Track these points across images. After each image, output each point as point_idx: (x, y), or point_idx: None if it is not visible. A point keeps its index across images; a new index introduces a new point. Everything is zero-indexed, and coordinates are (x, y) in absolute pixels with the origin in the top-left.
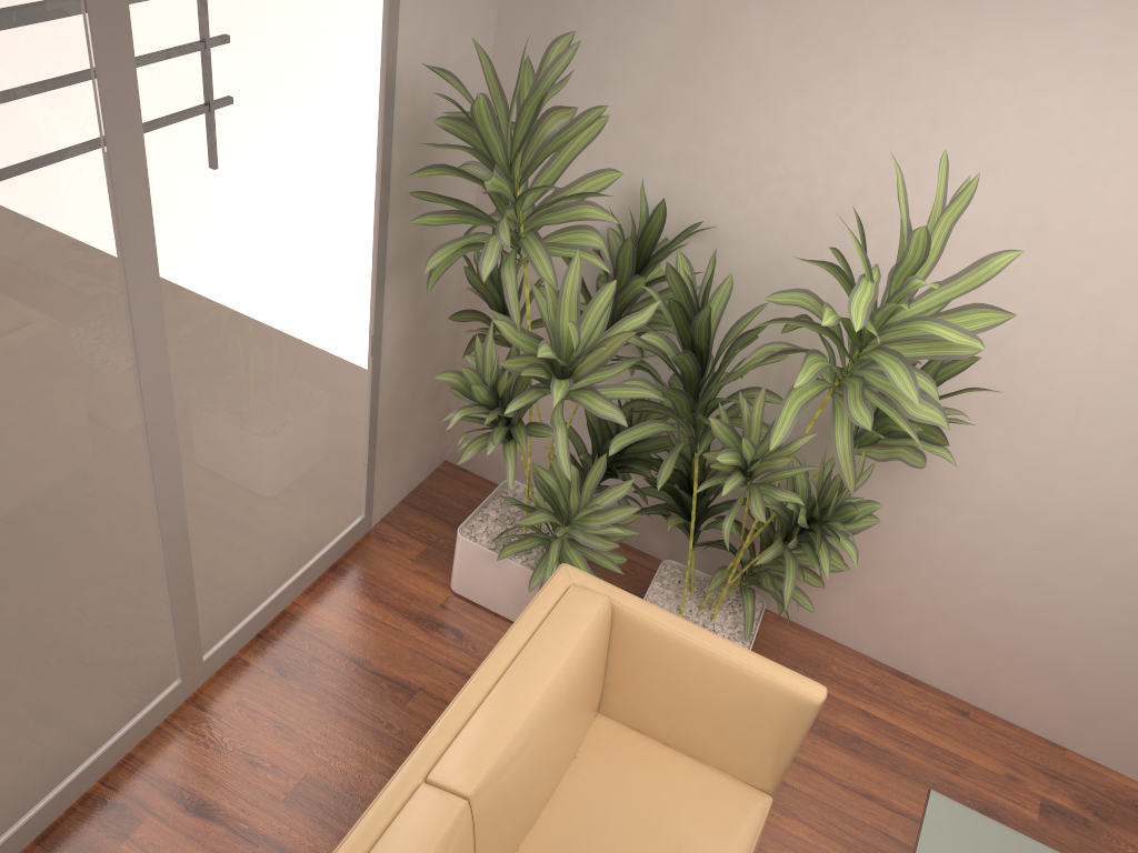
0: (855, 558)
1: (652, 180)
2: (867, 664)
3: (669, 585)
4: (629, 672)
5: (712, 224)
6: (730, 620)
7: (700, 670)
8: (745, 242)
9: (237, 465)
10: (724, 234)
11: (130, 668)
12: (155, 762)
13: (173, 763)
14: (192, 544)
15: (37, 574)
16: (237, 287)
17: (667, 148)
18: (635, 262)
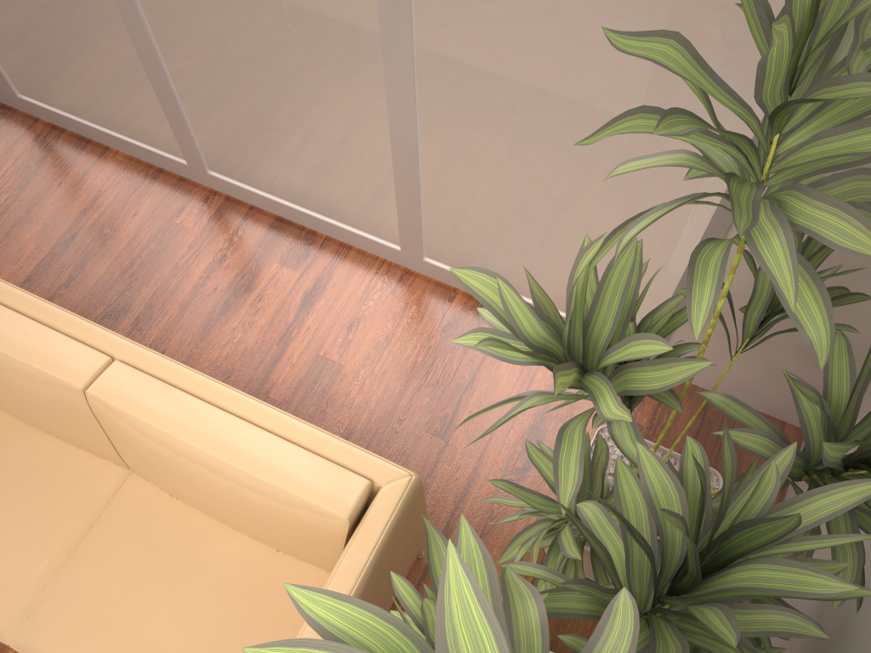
0: None
1: None
2: None
3: None
4: None
5: None
6: None
7: None
8: None
9: (483, 151)
10: None
11: (355, 194)
12: (345, 264)
13: (345, 275)
14: (423, 167)
15: (275, 50)
16: None
17: None
18: None
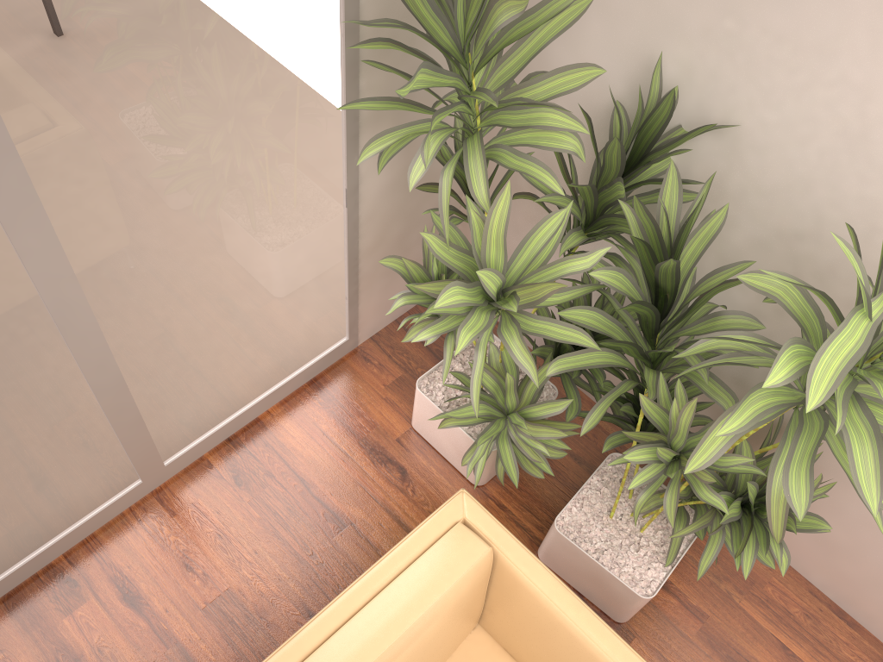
0: (784, 565)
1: (675, 54)
2: (806, 592)
3: (609, 482)
4: (506, 610)
5: (735, 122)
6: (660, 536)
7: (569, 644)
8: (770, 151)
9: (178, 320)
10: (746, 136)
11: (78, 481)
12: (110, 547)
13: (125, 551)
14: (133, 387)
15: None
16: (146, 166)
17: (698, 18)
18: (624, 161)
